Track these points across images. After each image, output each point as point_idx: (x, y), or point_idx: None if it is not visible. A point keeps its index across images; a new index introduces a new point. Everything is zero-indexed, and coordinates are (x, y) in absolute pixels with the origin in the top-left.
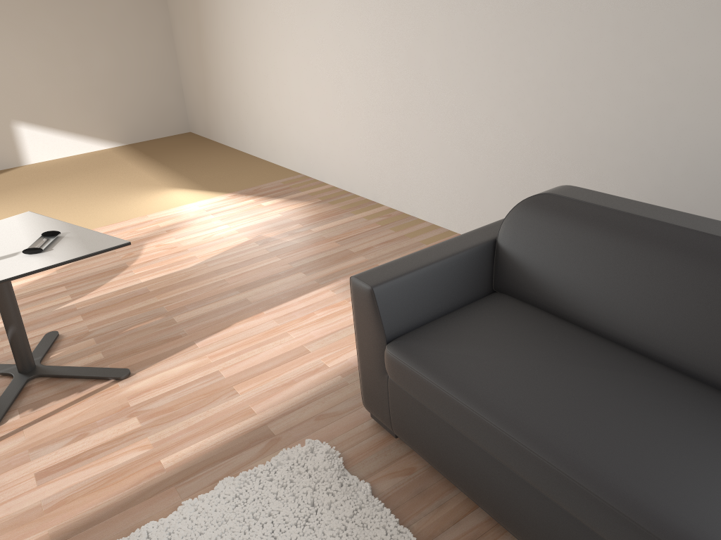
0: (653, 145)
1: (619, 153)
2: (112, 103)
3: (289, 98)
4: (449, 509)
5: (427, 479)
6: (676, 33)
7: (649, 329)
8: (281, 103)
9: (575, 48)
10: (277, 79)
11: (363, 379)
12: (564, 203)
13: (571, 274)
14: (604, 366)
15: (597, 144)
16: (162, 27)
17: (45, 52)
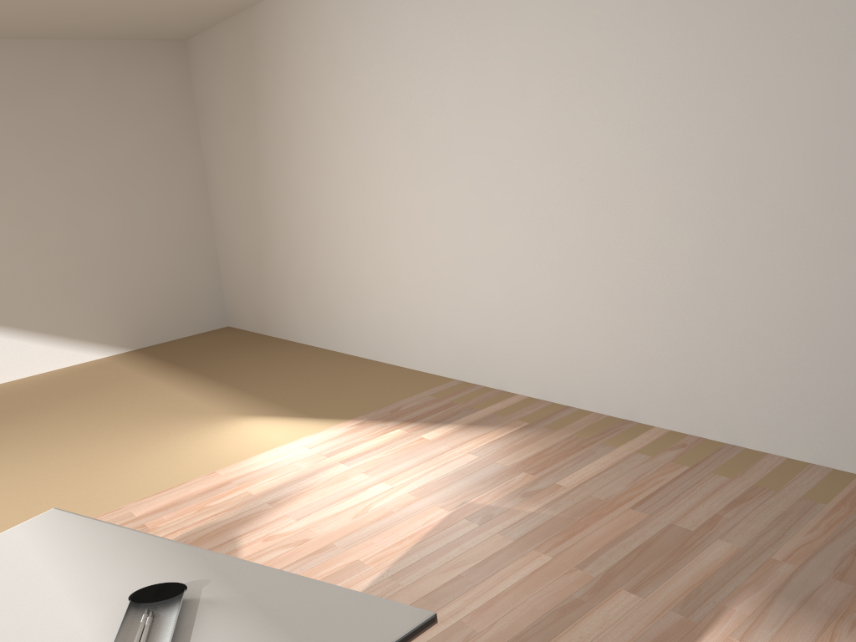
0: None
1: None
2: (114, 287)
3: (434, 257)
4: None
5: None
6: None
7: None
8: (417, 265)
9: None
10: (410, 228)
11: None
12: None
13: None
14: None
15: None
16: (192, 174)
17: (17, 212)
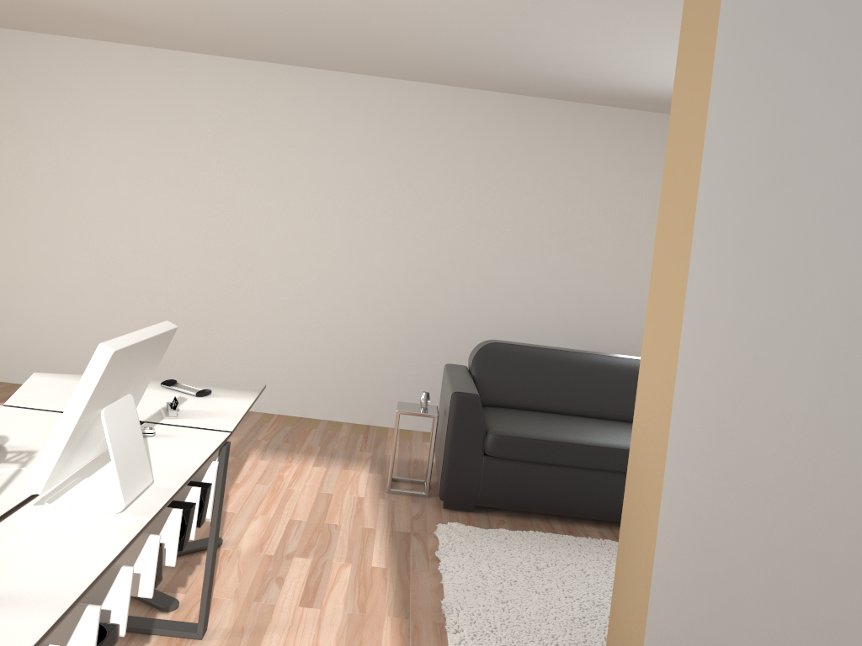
0: (472, 325)
1: (448, 331)
2: None
3: None
4: (543, 526)
5: (515, 521)
6: (490, 258)
7: (585, 402)
8: None
9: (420, 260)
10: None
11: (451, 472)
12: (509, 346)
13: (533, 384)
14: (582, 421)
15: (431, 325)
16: None
17: None
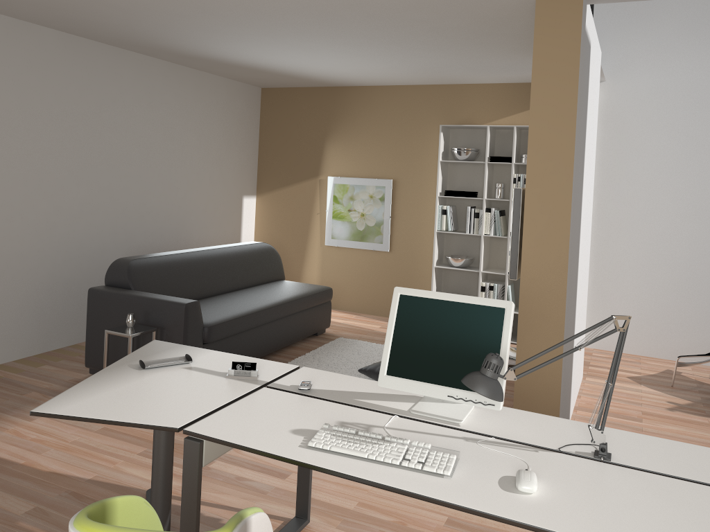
0: (47, 250)
1: (27, 260)
2: None
3: None
4: None
5: None
6: (58, 186)
7: (201, 287)
8: None
9: None
10: None
11: None
12: (144, 260)
13: (171, 284)
14: (213, 301)
15: (12, 258)
16: None
17: None
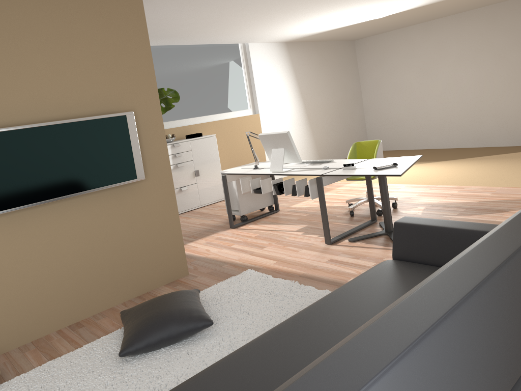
0: None
1: None
2: None
3: None
4: None
5: None
6: None
7: None
8: None
9: None
10: None
11: None
12: (516, 213)
13: None
14: None
15: None
16: None
17: None
